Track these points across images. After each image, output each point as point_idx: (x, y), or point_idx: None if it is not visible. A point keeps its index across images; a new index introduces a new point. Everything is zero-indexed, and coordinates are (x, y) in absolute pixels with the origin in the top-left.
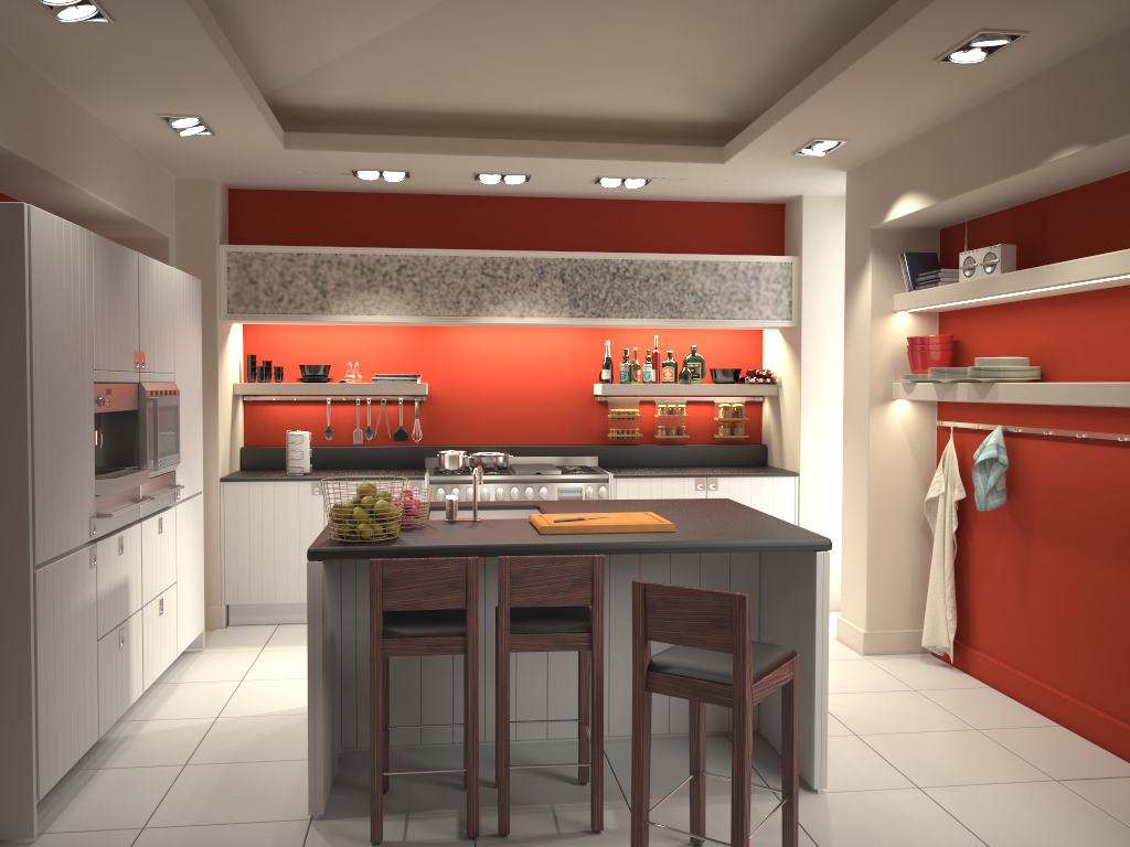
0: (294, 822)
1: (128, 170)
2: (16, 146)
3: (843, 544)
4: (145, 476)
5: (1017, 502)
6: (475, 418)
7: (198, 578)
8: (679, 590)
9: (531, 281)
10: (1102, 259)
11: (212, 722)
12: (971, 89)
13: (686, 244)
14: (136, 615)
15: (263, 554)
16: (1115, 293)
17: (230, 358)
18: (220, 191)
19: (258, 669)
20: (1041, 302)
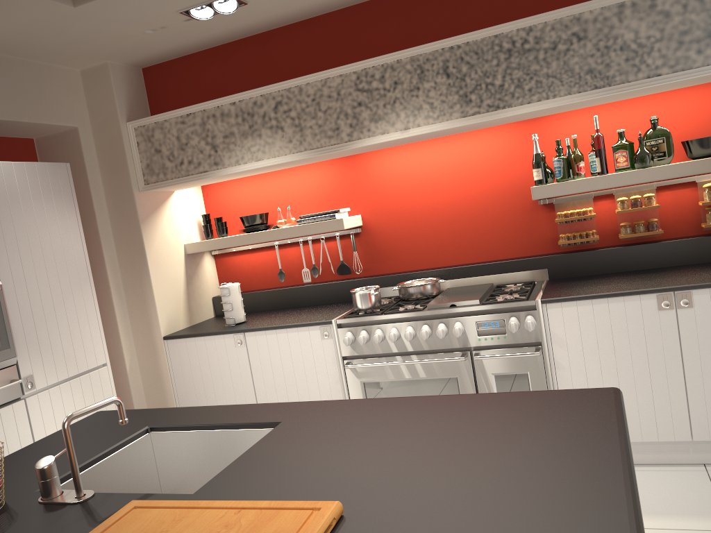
0: None
1: None
2: None
3: None
4: None
5: None
6: (411, 243)
7: None
8: None
9: (411, 86)
10: None
11: None
12: None
13: None
14: None
15: (207, 403)
16: None
17: (172, 223)
18: (120, 72)
19: None
20: None
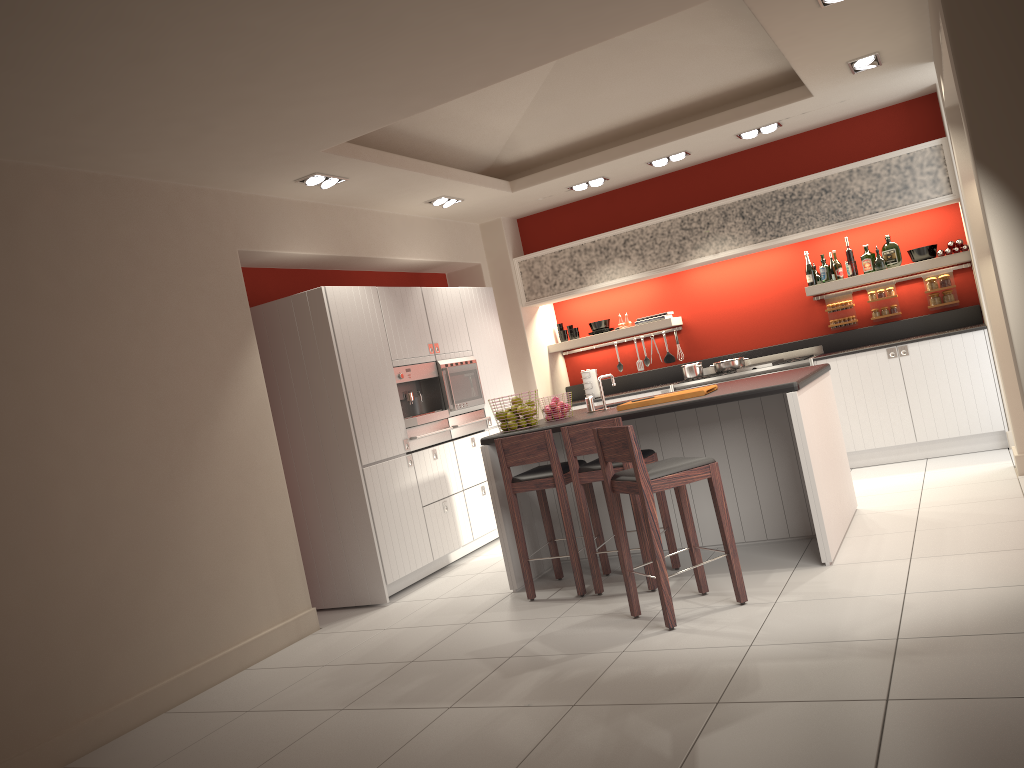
0: (503, 593)
1: (432, 234)
2: (338, 251)
3: (1001, 382)
4: (444, 414)
5: None
6: (721, 335)
7: None
8: (607, 429)
9: (718, 225)
10: None
11: None
12: None
13: (850, 155)
14: (457, 494)
15: None
16: None
17: (540, 330)
18: (506, 224)
19: None
20: None
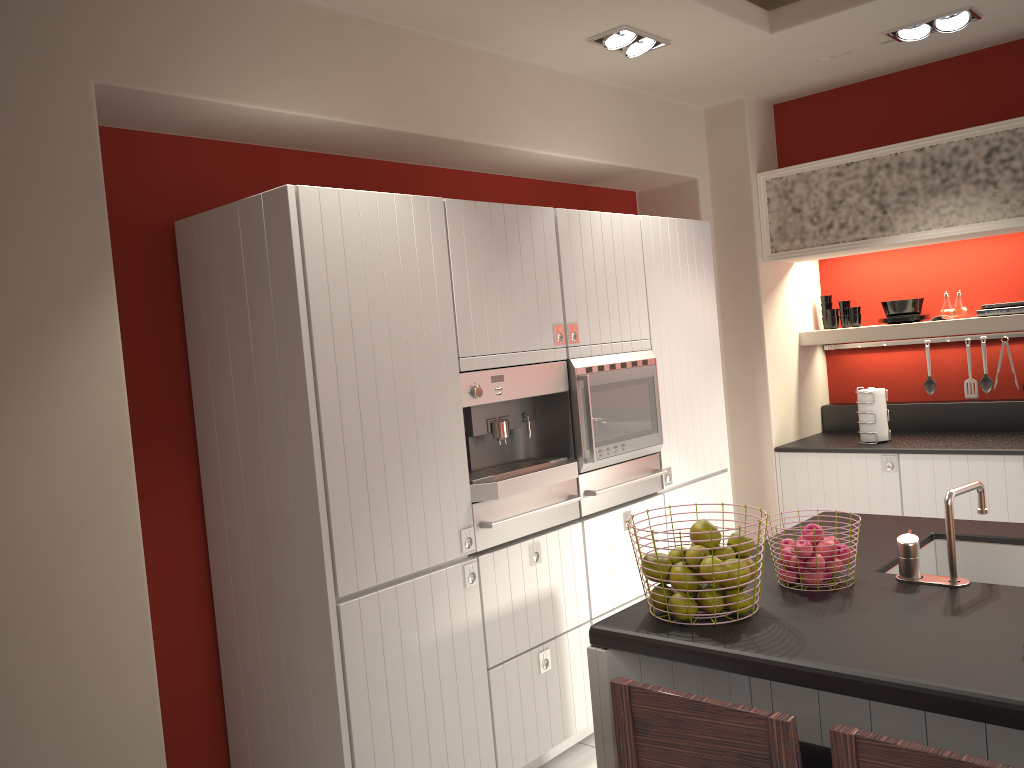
0: None
1: (608, 114)
2: (385, 120)
3: None
4: (566, 472)
5: None
6: None
7: None
8: None
9: None
10: None
11: None
12: None
13: None
14: (576, 631)
15: None
16: None
17: (789, 305)
18: (753, 110)
19: None
20: None
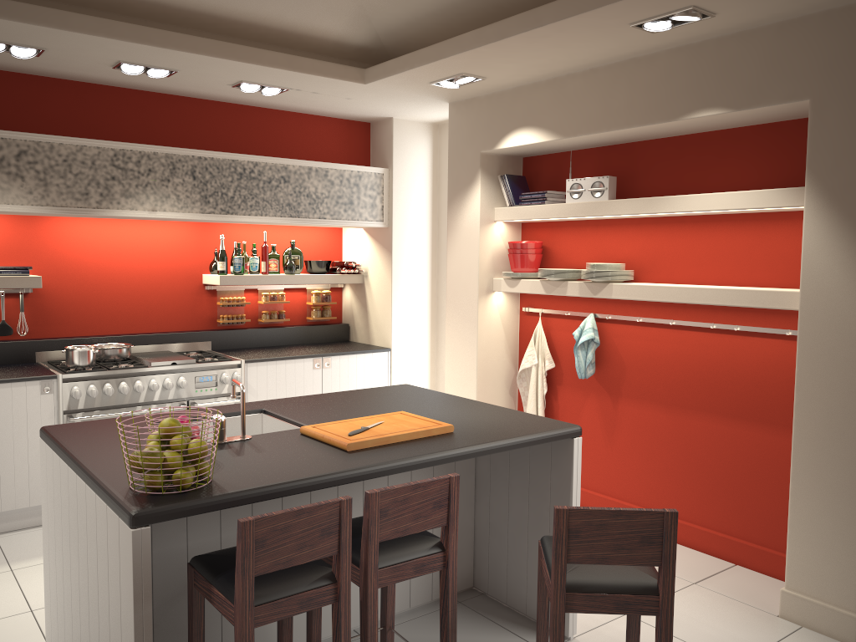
0: None
1: None
2: None
3: None
4: None
5: (604, 370)
6: (85, 309)
7: None
8: (606, 513)
9: (163, 176)
10: (724, 196)
11: None
12: (618, 52)
13: (294, 150)
14: None
15: None
16: (702, 220)
17: None
18: None
19: None
20: (629, 221)
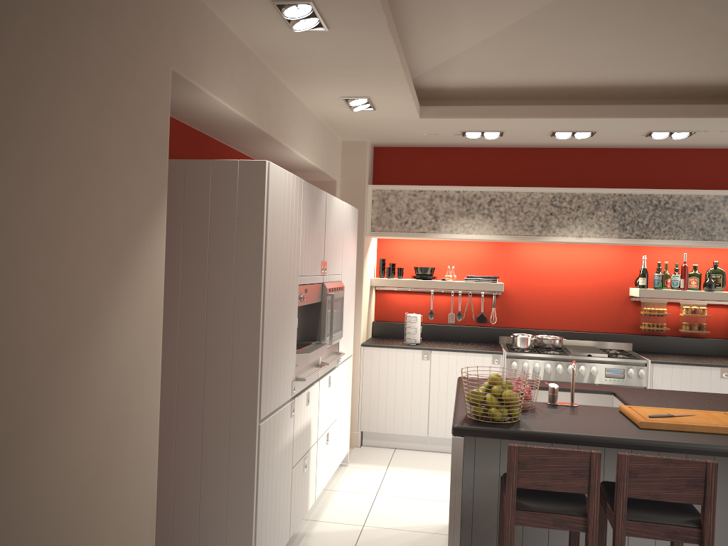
0: None
1: (317, 136)
2: (256, 121)
3: None
4: (324, 350)
5: None
6: (536, 309)
7: (347, 415)
8: None
9: (588, 211)
10: None
11: (360, 530)
12: None
13: (715, 182)
14: (313, 447)
15: (387, 398)
16: None
17: (369, 261)
18: (369, 148)
19: (386, 486)
20: None
